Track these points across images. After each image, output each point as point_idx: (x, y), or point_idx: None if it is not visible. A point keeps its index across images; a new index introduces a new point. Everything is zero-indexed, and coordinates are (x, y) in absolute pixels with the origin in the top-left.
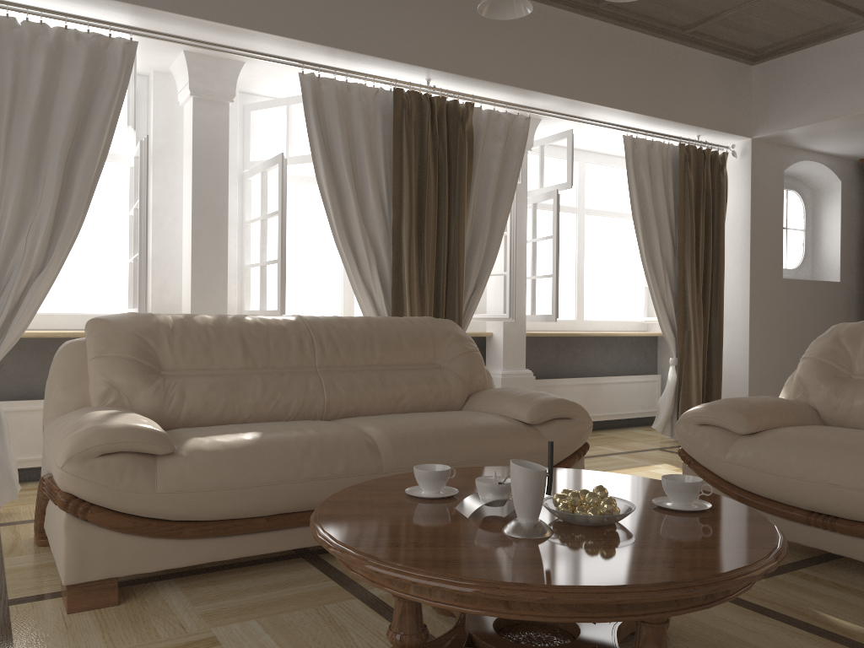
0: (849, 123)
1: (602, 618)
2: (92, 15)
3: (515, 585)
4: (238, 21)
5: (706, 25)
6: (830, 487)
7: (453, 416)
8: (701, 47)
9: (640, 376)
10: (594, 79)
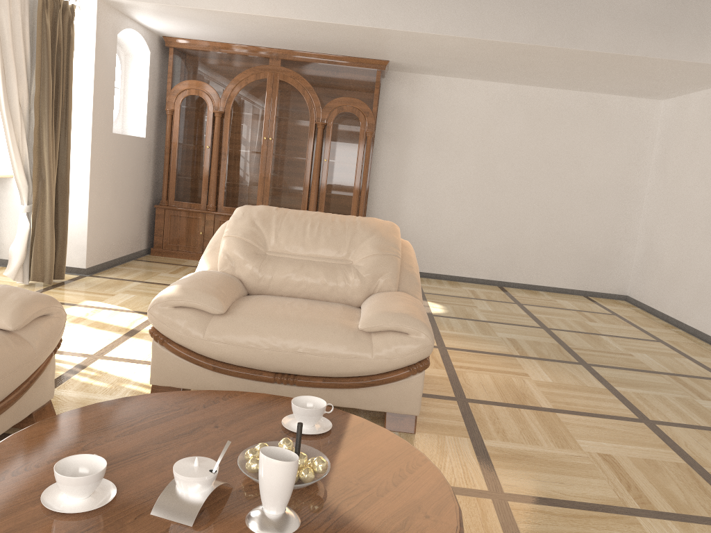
0: (183, 12)
1: None
2: None
3: None
4: None
5: None
6: (298, 354)
7: None
8: None
9: None
10: None
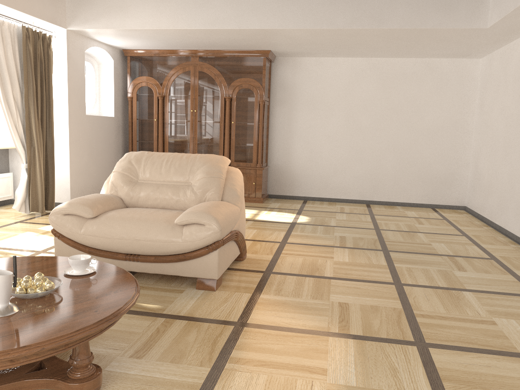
0: (121, 32)
1: (67, 348)
2: None
3: (19, 348)
4: None
5: None
6: (137, 241)
7: None
8: None
9: None
10: None
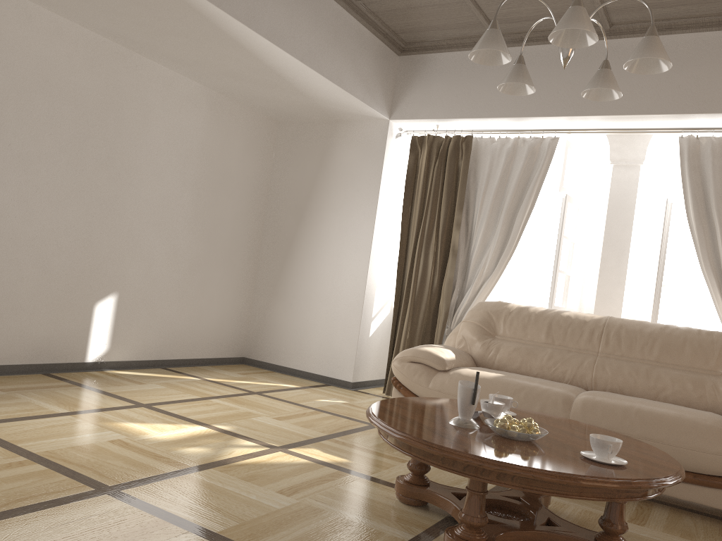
0: None
1: (405, 452)
2: (537, 126)
3: (377, 418)
4: (618, 111)
5: None
6: None
7: (670, 406)
8: None
9: None
10: None
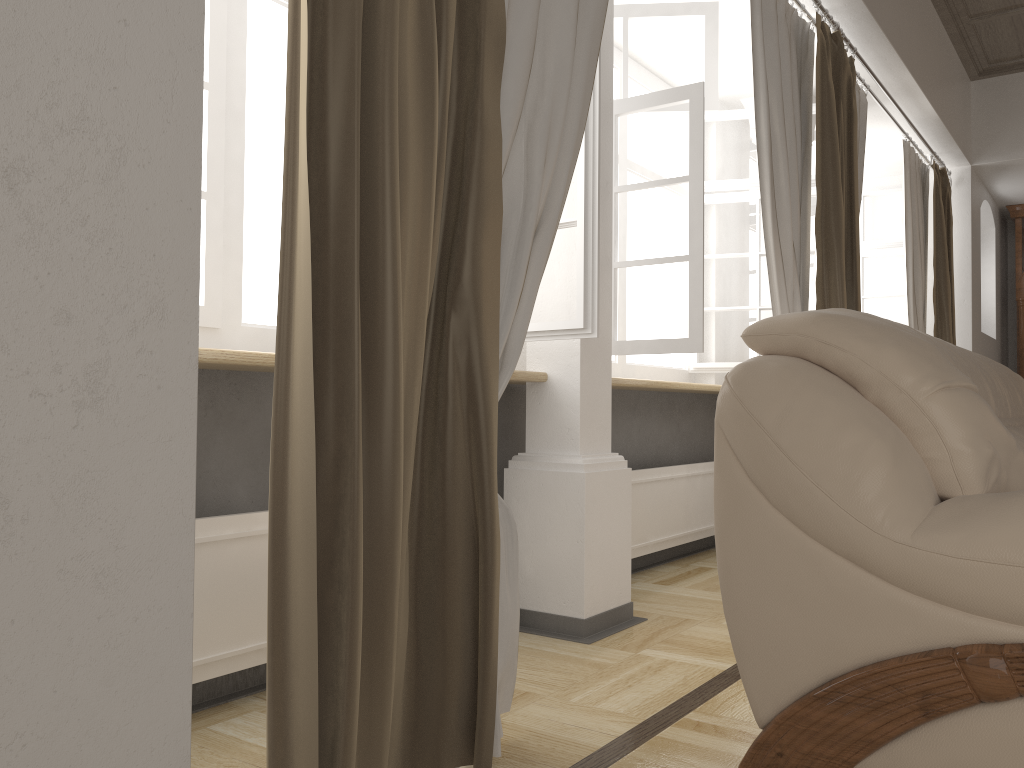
0: None
1: None
2: None
3: None
4: None
5: (1002, 17)
6: None
7: None
8: (962, 47)
9: None
10: (921, 59)
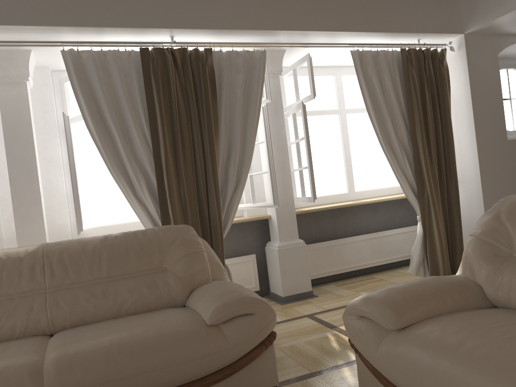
0: None
1: None
2: None
3: None
4: None
5: None
6: None
7: (144, 324)
8: None
9: (404, 228)
10: (312, 12)
